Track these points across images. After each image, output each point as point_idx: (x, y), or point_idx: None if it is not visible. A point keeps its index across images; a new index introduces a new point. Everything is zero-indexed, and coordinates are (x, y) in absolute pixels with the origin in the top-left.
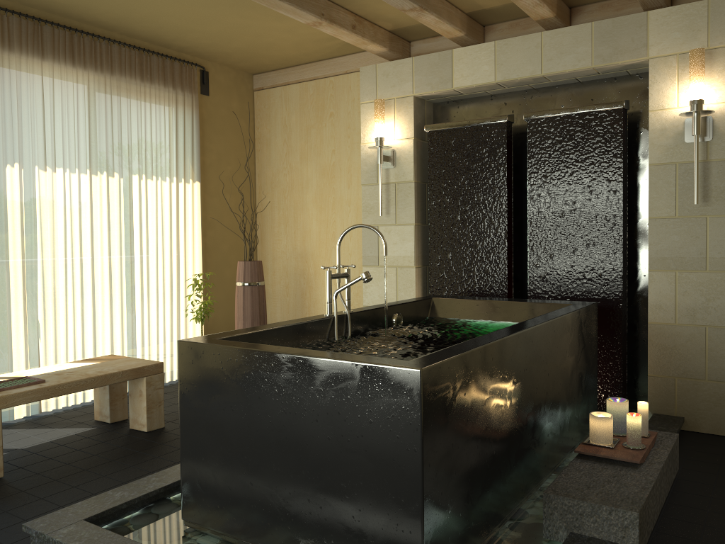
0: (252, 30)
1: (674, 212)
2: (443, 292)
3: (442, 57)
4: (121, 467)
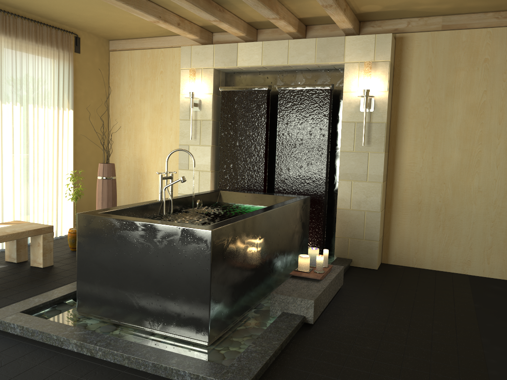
0: (113, 17)
1: (353, 149)
2: (227, 187)
3: (231, 47)
4: (31, 287)
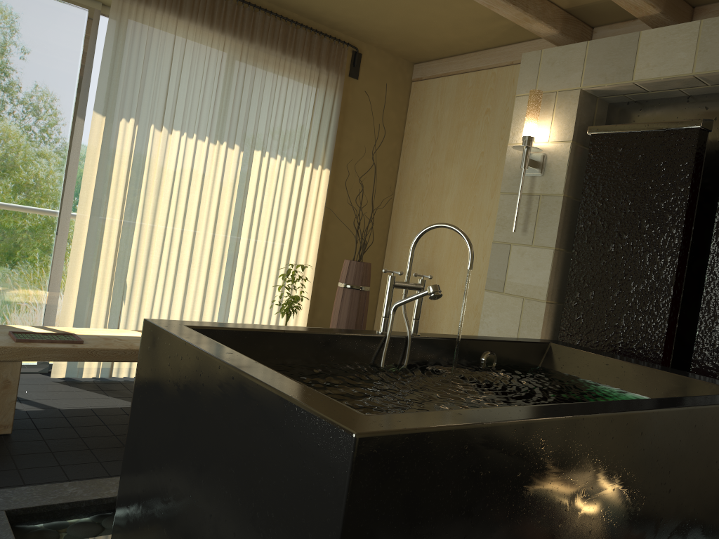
0: (402, 3)
1: None
2: (576, 341)
3: (624, 41)
4: None
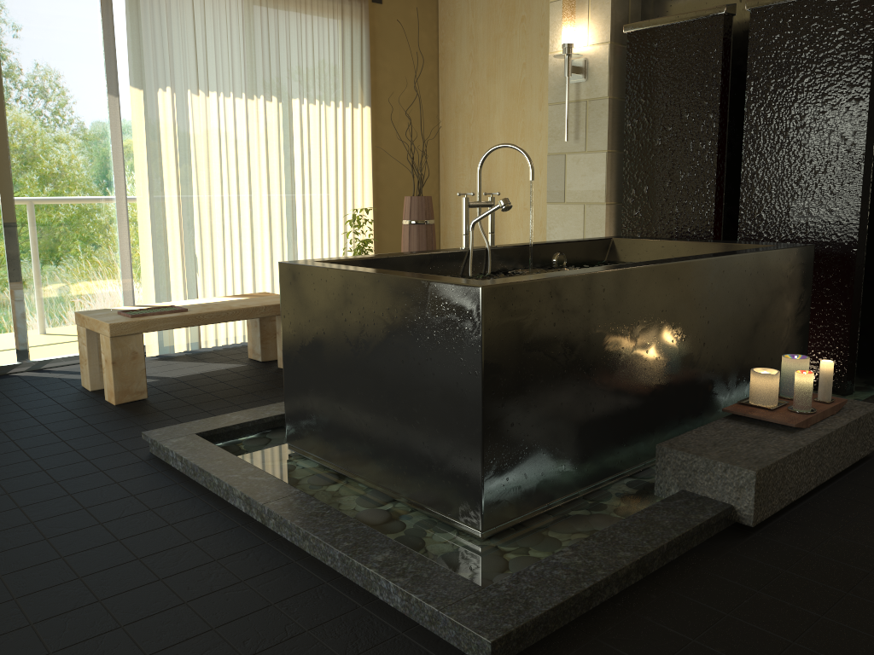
0: None
1: None
2: (637, 235)
3: None
4: (255, 399)
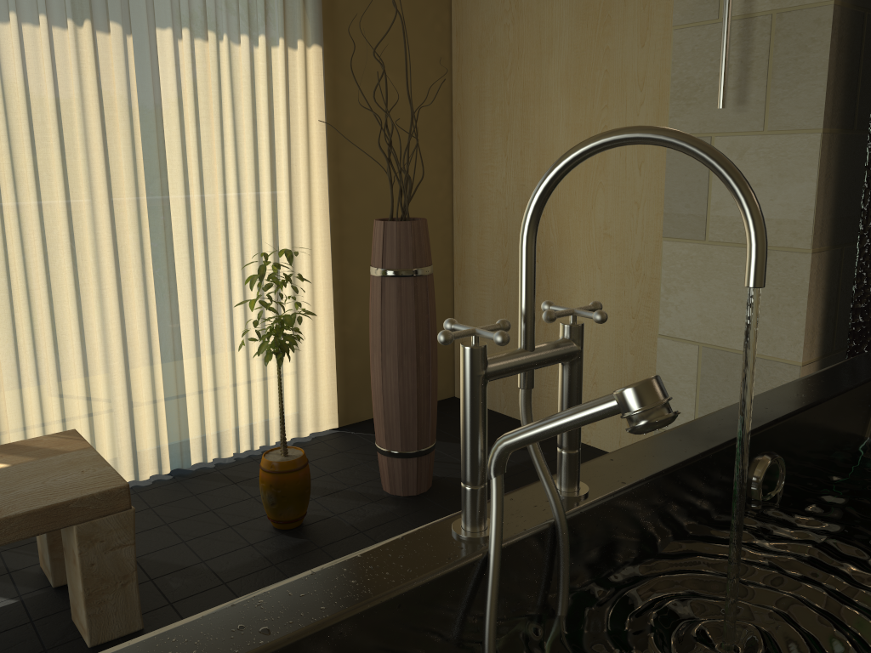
0: None
1: None
2: None
3: None
4: None
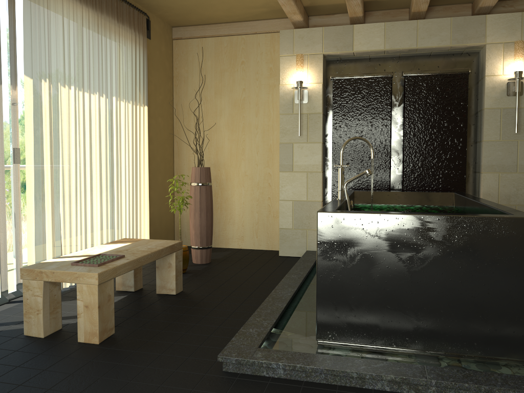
0: None
1: (499, 138)
2: None
3: (345, 29)
4: (197, 317)
